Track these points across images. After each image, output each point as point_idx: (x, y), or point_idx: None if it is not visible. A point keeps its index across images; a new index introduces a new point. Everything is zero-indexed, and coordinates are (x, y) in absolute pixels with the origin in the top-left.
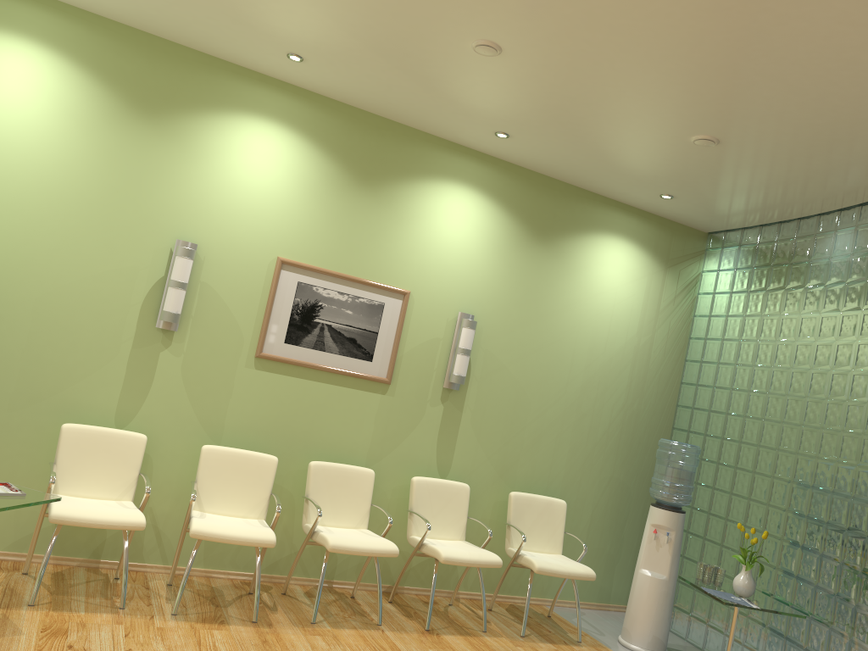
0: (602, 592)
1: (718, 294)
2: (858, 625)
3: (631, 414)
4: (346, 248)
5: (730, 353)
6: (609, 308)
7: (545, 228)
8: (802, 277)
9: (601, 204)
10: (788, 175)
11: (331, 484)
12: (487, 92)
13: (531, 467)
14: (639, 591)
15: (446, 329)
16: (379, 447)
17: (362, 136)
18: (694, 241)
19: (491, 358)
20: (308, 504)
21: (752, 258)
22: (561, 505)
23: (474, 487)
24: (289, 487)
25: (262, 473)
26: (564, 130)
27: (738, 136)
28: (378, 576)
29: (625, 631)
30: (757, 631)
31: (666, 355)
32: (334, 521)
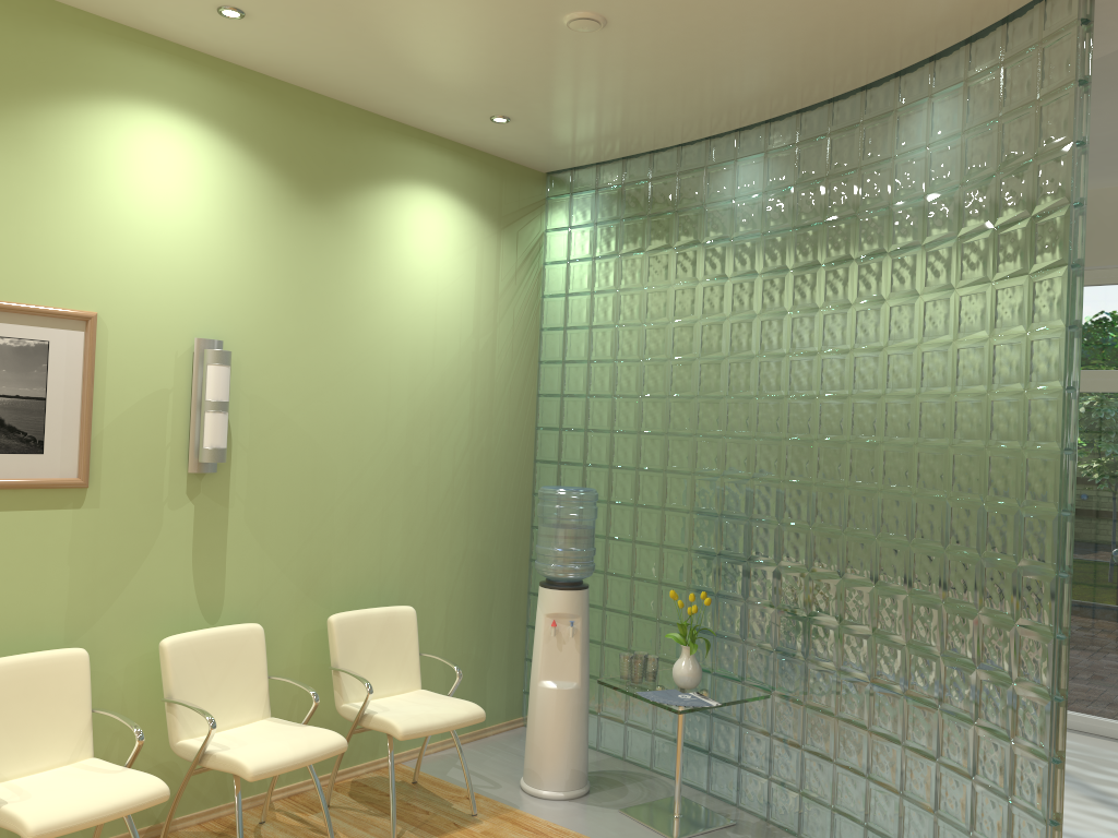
0: None
1: (575, 262)
2: (845, 696)
3: (481, 454)
4: None
5: (605, 346)
6: (432, 299)
7: (318, 180)
8: (696, 229)
9: (398, 136)
10: (689, 79)
11: (3, 700)
12: None
13: (351, 567)
14: (544, 713)
15: (176, 371)
16: (87, 604)
17: None
18: (531, 186)
19: (263, 409)
20: None
21: (618, 207)
22: (409, 615)
23: (268, 623)
24: None
25: None
26: (351, 4)
27: (639, 14)
28: None
29: (530, 773)
30: (699, 722)
31: (515, 359)
32: (24, 765)
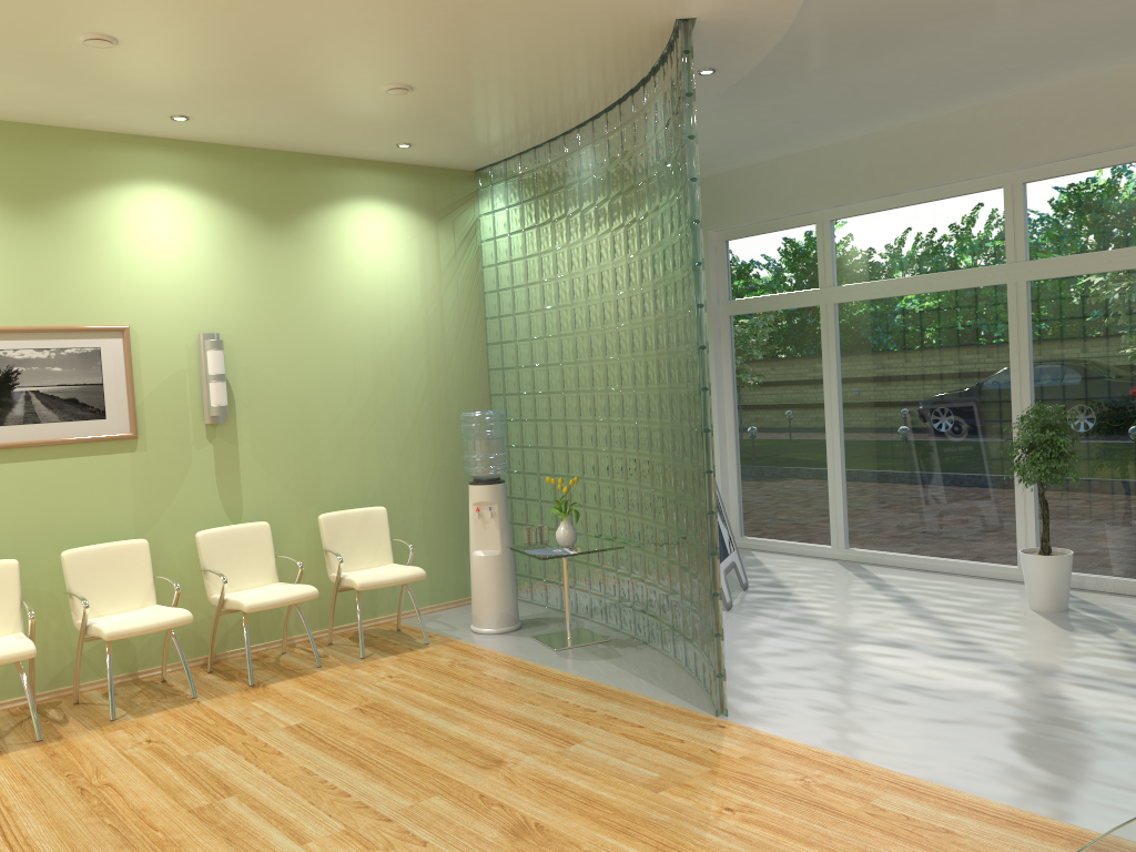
0: (457, 587)
1: (498, 239)
2: (658, 539)
3: (440, 393)
4: (28, 295)
5: (522, 302)
6: (382, 283)
7: (278, 211)
8: (563, 206)
9: (339, 167)
10: (504, 106)
11: (96, 569)
12: (132, 81)
13: (339, 482)
14: (477, 574)
15: (189, 357)
16: (147, 512)
17: (3, 152)
18: (462, 183)
19: (255, 376)
20: (73, 600)
21: (519, 193)
22: (381, 512)
23: (278, 523)
24: (47, 588)
25: (2, 582)
26: (247, 103)
27: (427, 80)
28: (179, 649)
29: (474, 618)
30: (597, 575)
31: (463, 319)
32: (113, 608)
